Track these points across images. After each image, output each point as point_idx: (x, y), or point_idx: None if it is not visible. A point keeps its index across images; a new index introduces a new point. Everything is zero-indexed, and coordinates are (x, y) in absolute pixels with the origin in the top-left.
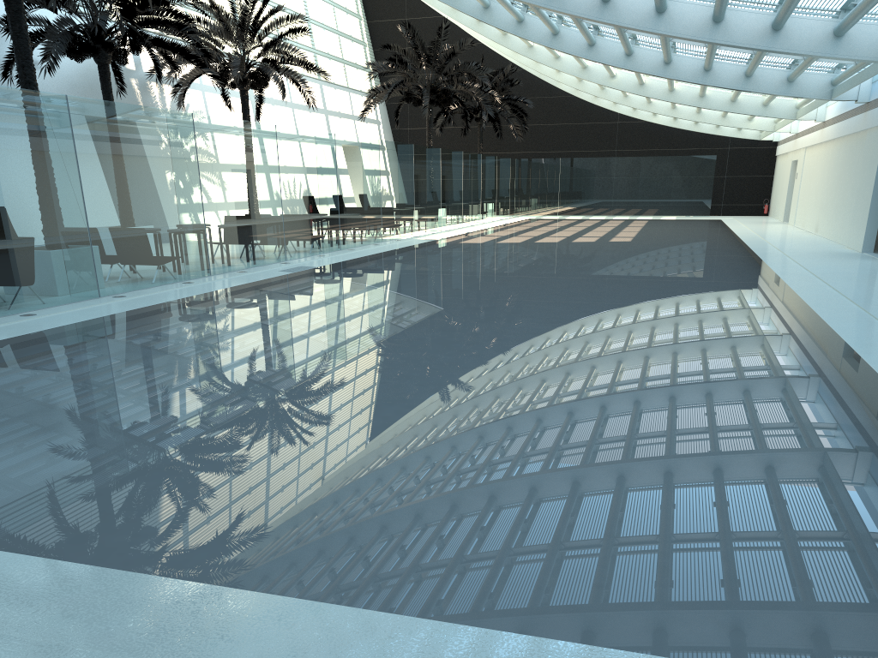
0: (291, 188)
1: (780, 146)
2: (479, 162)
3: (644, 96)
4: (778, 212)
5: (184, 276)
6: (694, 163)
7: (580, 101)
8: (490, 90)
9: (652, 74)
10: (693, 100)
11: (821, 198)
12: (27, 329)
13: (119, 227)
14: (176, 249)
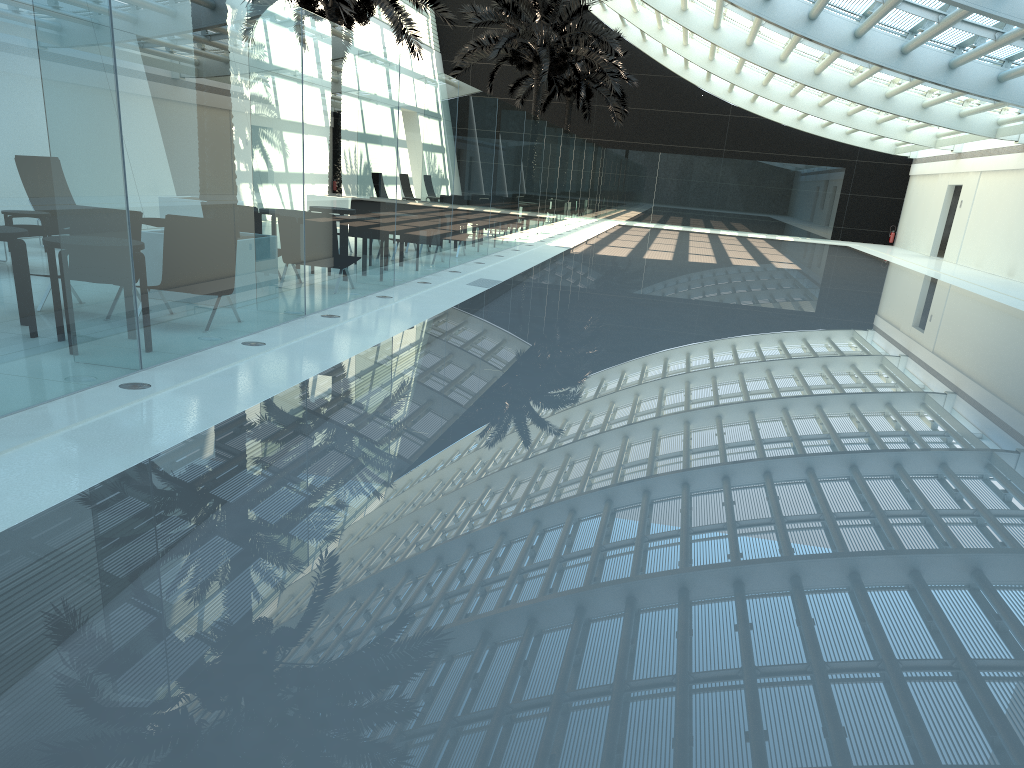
0: (462, 169)
1: (920, 164)
2: (583, 149)
3: (818, 89)
4: (916, 243)
5: (374, 286)
6: (818, 175)
7: (687, 84)
8: (614, 60)
9: (883, 66)
10: (877, 101)
11: (1021, 236)
12: (290, 371)
13: (329, 213)
14: (370, 248)
